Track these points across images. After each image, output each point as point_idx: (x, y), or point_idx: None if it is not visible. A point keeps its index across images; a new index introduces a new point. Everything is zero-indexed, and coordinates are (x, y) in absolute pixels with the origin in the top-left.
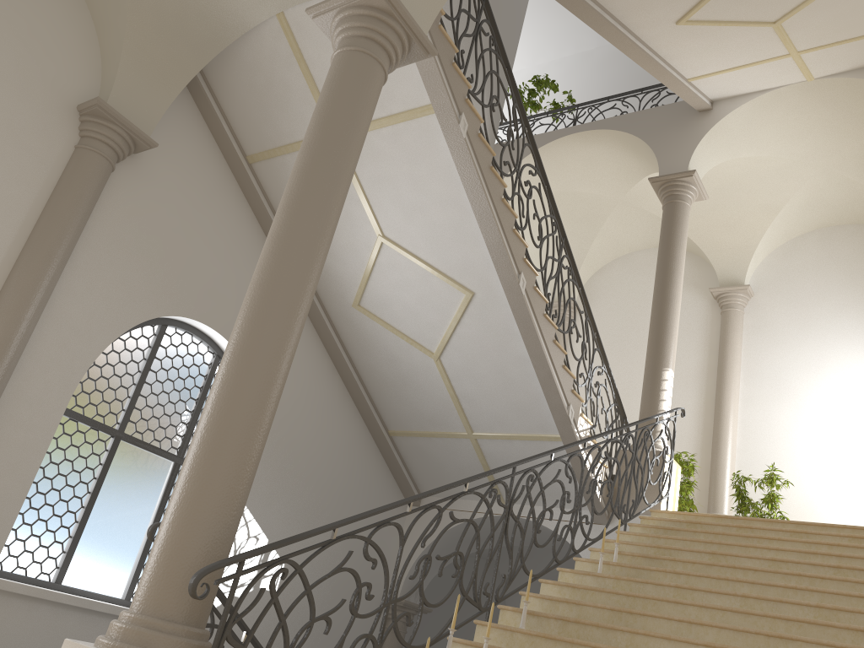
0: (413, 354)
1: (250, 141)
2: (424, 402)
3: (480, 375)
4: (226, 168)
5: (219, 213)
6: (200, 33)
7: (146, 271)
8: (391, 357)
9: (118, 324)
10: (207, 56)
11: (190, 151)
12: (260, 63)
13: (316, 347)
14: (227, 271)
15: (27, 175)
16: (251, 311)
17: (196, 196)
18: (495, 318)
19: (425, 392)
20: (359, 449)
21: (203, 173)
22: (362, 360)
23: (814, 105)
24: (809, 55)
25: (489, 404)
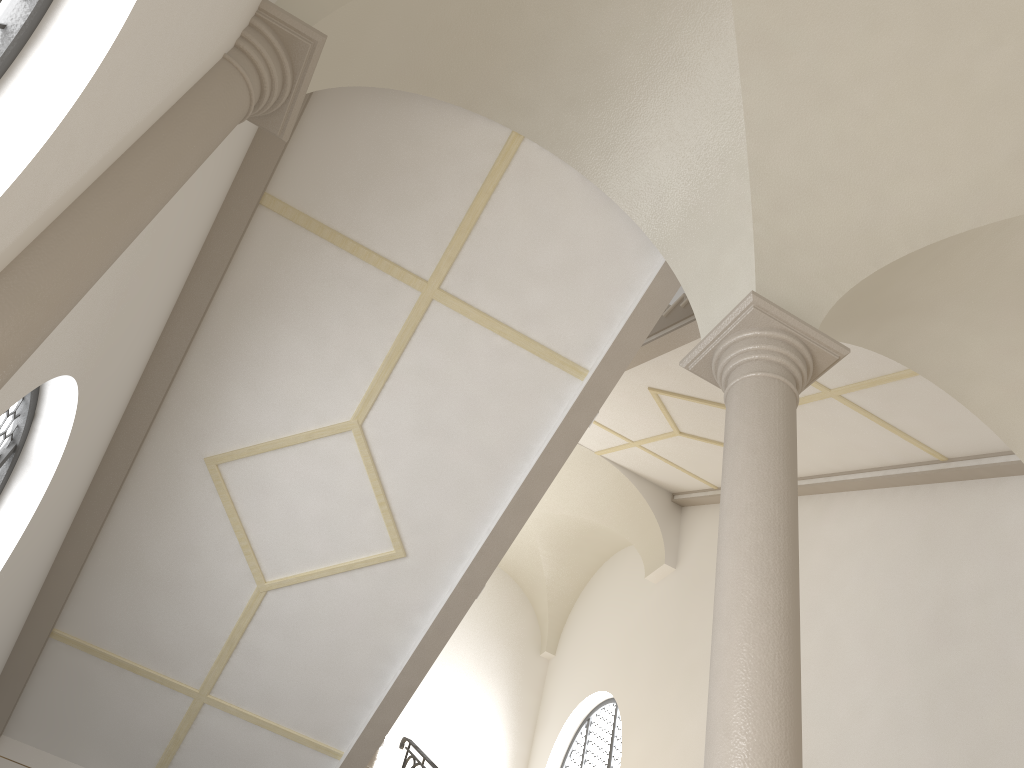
0: (229, 565)
1: (295, 184)
2: (172, 625)
3: (304, 639)
4: (230, 184)
5: (189, 243)
6: (431, 60)
7: (114, 292)
8: (189, 549)
9: (44, 369)
10: (401, 83)
11: (239, 140)
12: (427, 141)
13: (90, 476)
14: (137, 330)
15: (183, 60)
16: (791, 734)
17: (200, 205)
18: (401, 594)
19: (190, 615)
20: (5, 646)
21: (222, 178)
22: (128, 525)
23: (577, 470)
24: (637, 449)
25: (277, 674)
